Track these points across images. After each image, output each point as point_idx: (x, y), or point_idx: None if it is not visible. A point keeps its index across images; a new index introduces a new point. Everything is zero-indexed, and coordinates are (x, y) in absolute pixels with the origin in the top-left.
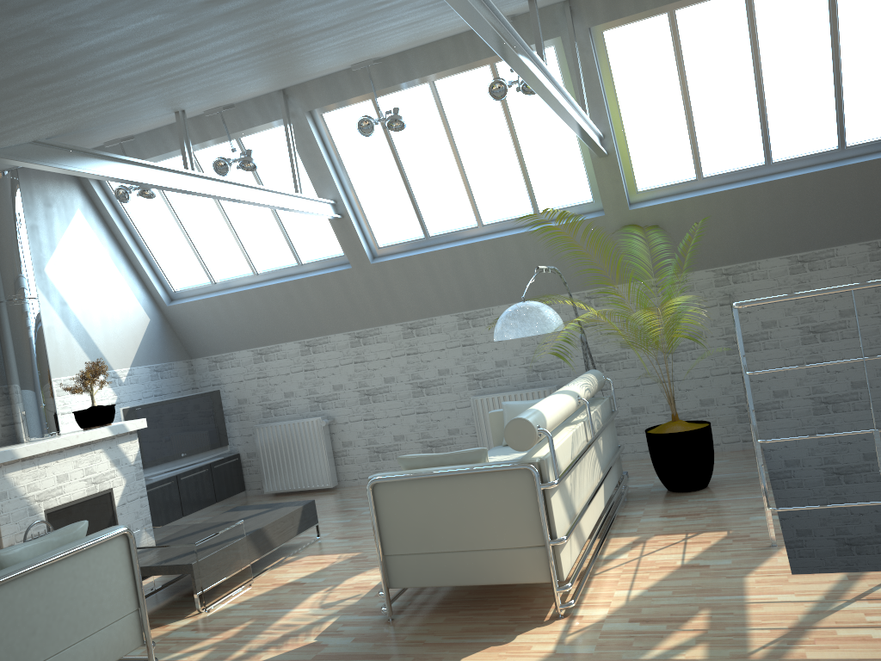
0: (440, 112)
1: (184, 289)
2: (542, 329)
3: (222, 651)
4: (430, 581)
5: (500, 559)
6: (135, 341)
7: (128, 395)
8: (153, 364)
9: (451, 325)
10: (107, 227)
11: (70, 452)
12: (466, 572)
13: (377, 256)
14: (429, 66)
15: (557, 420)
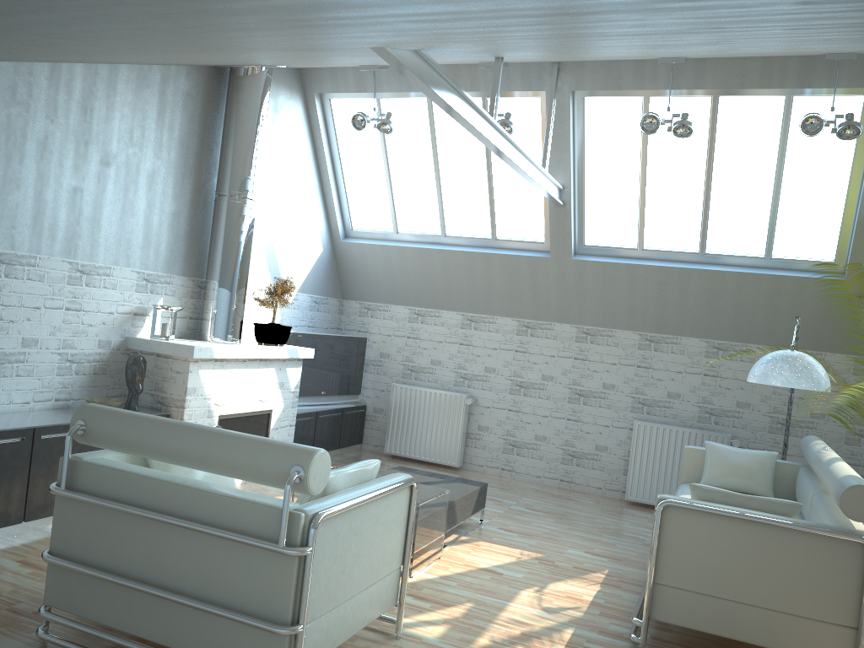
0: (711, 129)
1: (362, 230)
2: (815, 385)
3: (461, 633)
4: (701, 625)
5: (795, 627)
6: (307, 267)
7: (289, 319)
8: (314, 295)
9: (630, 342)
10: (313, 148)
11: (250, 363)
12: (748, 628)
13: (579, 252)
14: (725, 80)
15: None
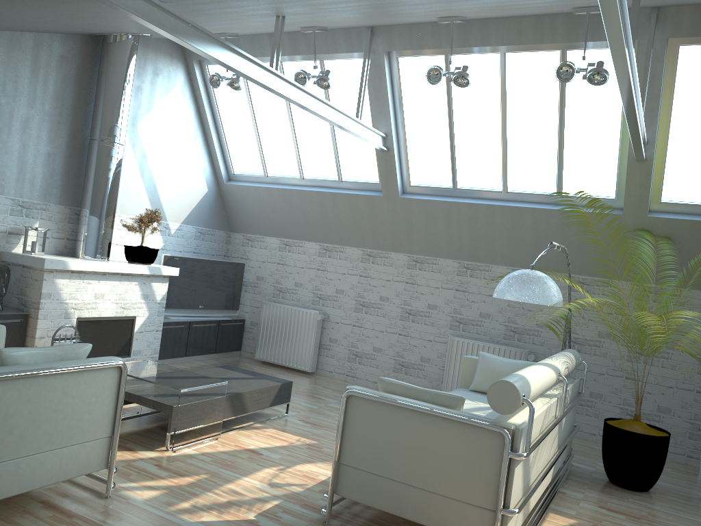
0: (501, 82)
1: (241, 174)
2: (542, 300)
3: (171, 497)
4: (374, 502)
5: (446, 507)
6: (191, 204)
7: (172, 245)
8: (199, 227)
9: (451, 269)
10: (196, 106)
11: (111, 277)
12: (410, 507)
13: (406, 192)
14: (506, 38)
15: (539, 392)
